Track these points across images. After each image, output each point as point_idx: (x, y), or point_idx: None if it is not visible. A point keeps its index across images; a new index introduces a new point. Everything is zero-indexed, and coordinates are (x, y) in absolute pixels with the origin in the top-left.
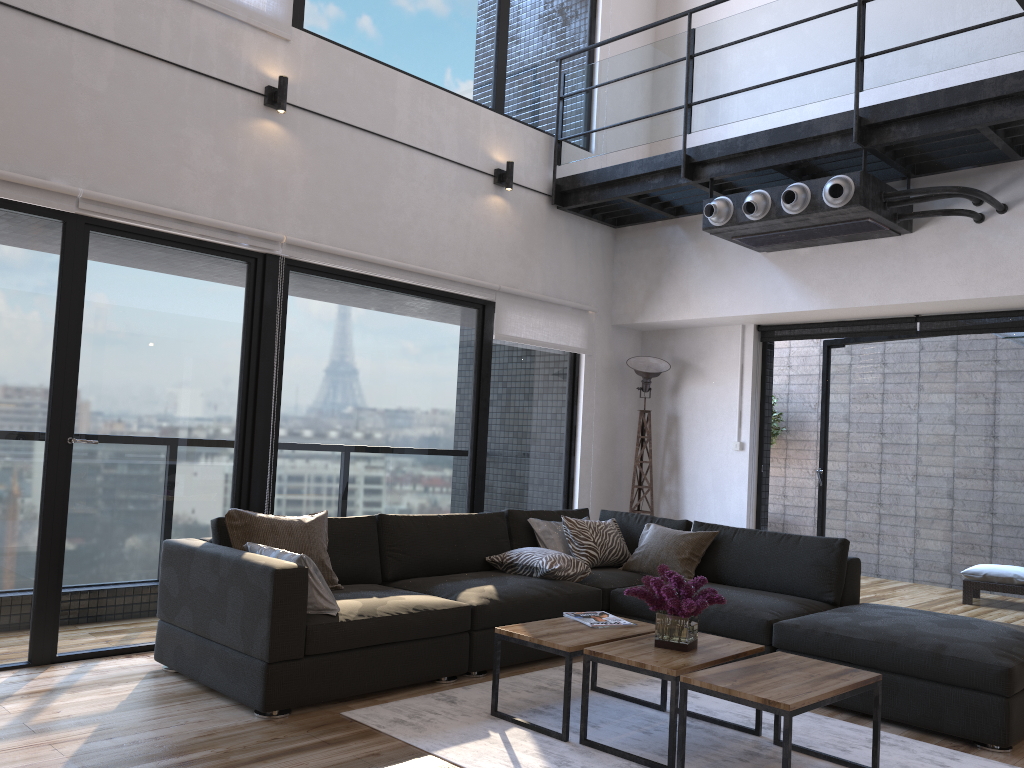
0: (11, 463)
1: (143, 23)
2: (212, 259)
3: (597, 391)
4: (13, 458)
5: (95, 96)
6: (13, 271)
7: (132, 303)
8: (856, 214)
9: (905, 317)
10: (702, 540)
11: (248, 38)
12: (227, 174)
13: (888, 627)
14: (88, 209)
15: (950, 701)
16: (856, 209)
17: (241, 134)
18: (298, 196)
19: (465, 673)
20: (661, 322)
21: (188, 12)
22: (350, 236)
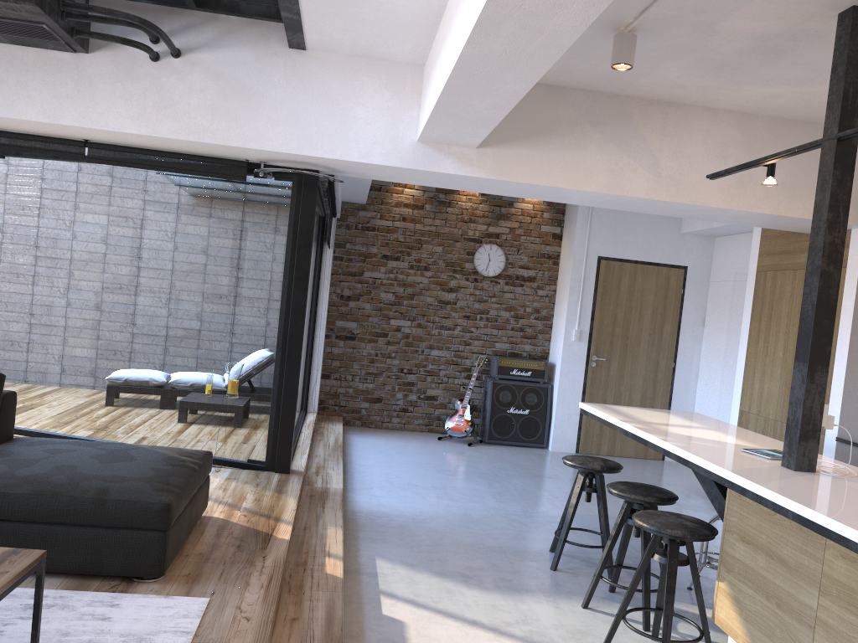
0: None
1: None
2: None
3: None
4: None
5: None
6: None
7: None
8: (30, 15)
9: (74, 140)
10: None
11: None
12: None
13: (49, 473)
14: None
15: (112, 543)
16: (31, 9)
17: None
18: None
19: None
20: None
21: None
22: None
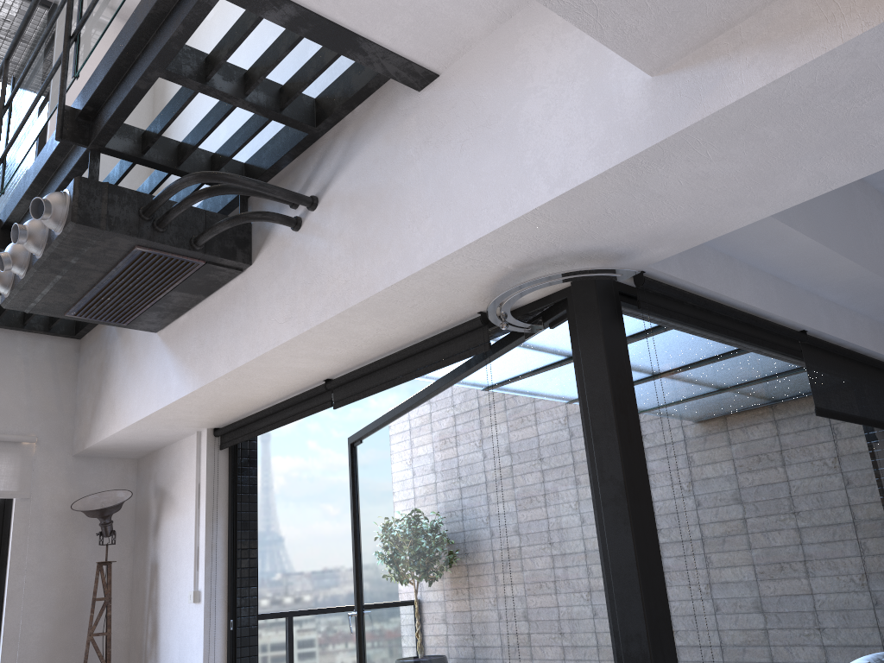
0: None
1: None
2: None
3: (43, 544)
4: None
5: None
6: None
7: None
8: (106, 241)
9: (318, 385)
10: None
11: None
12: None
13: None
14: None
15: None
16: (85, 231)
17: None
18: None
19: None
20: (106, 443)
21: None
22: None
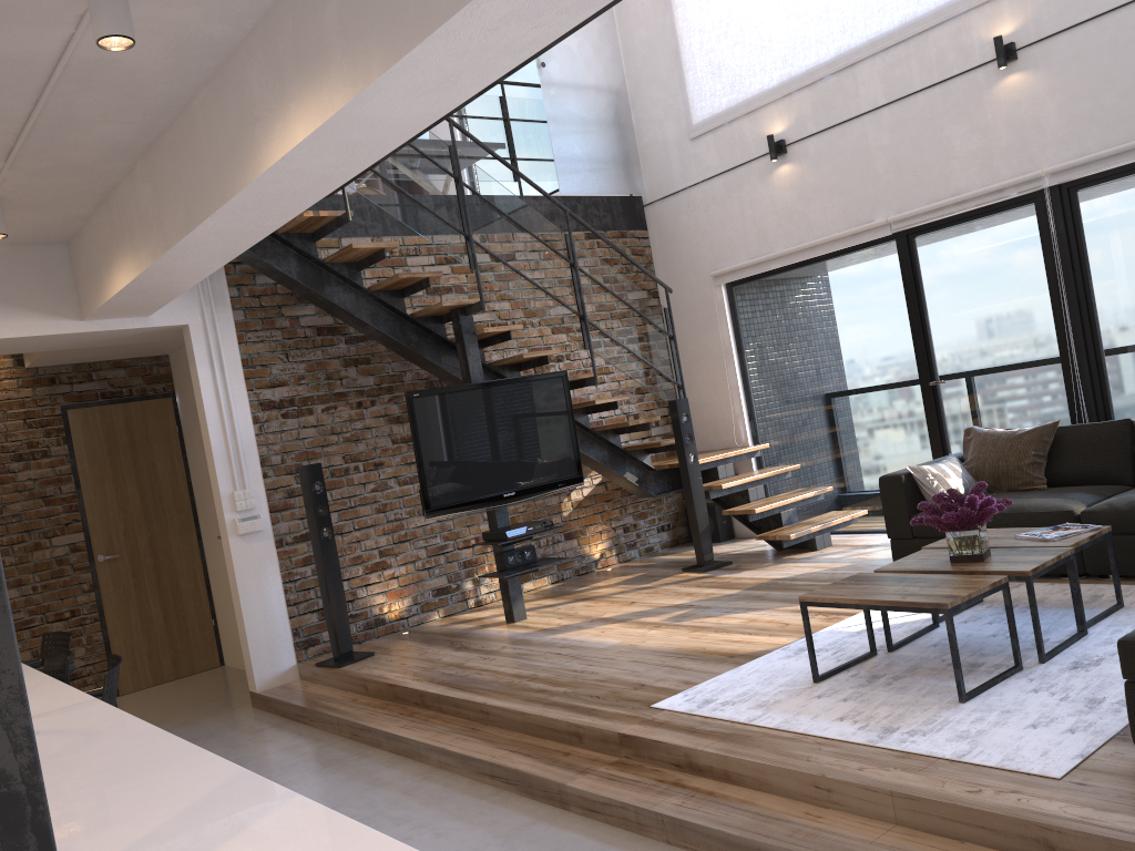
0: (905, 403)
1: (899, 75)
2: (1002, 215)
3: None
4: (905, 400)
5: (884, 149)
6: (877, 284)
7: (952, 275)
8: None
9: None
10: None
11: (974, 20)
12: (984, 145)
13: None
14: (896, 228)
15: None
16: None
17: (988, 104)
18: (1053, 124)
19: (1101, 575)
20: None
21: (925, 41)
22: (1123, 128)
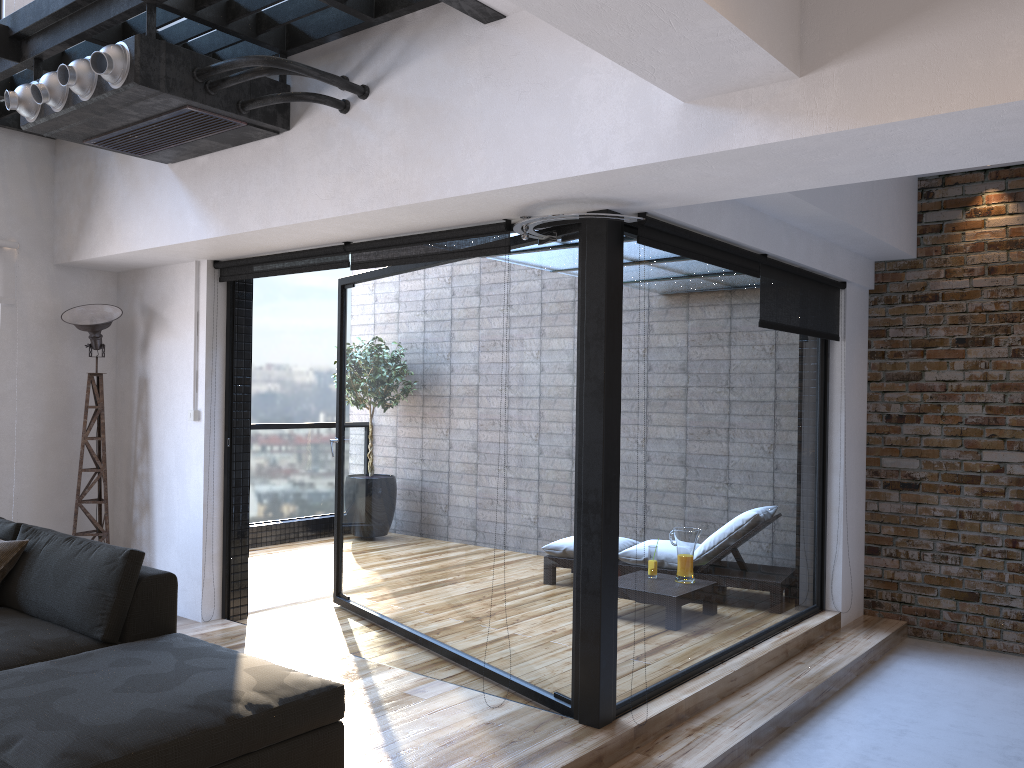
0: None
1: None
2: None
3: (30, 350)
4: None
5: None
6: None
7: None
8: (160, 99)
9: (336, 245)
10: (2, 554)
11: None
12: None
13: (19, 700)
14: None
15: None
16: (144, 91)
17: None
18: None
19: None
20: (98, 260)
21: None
22: None
